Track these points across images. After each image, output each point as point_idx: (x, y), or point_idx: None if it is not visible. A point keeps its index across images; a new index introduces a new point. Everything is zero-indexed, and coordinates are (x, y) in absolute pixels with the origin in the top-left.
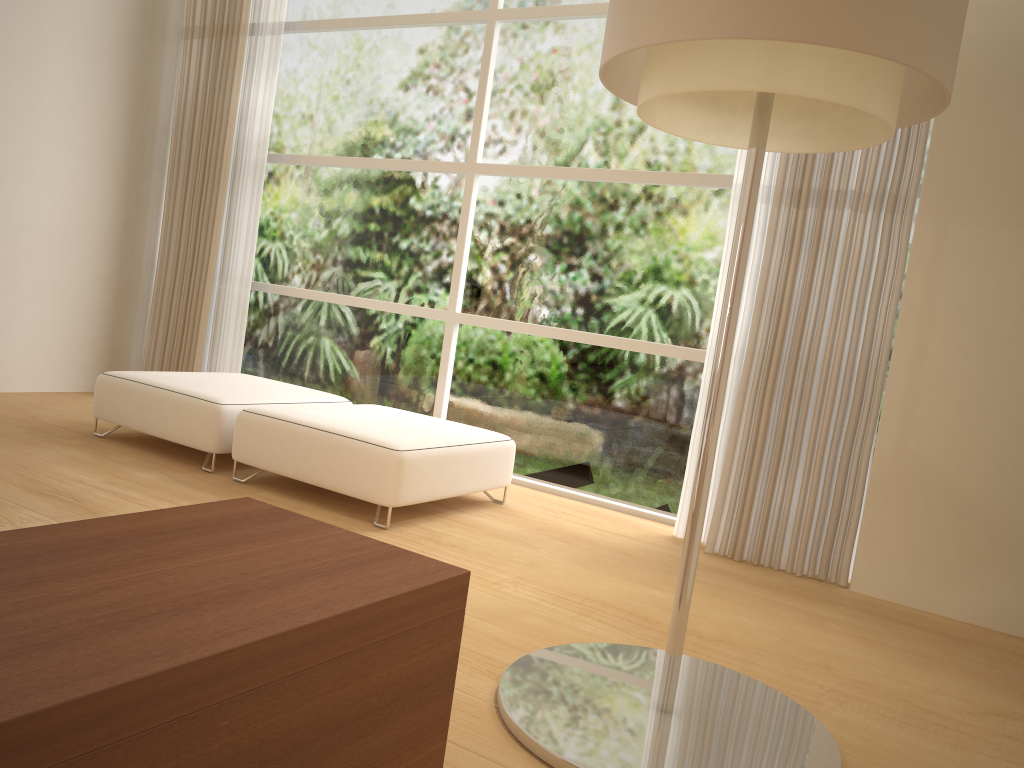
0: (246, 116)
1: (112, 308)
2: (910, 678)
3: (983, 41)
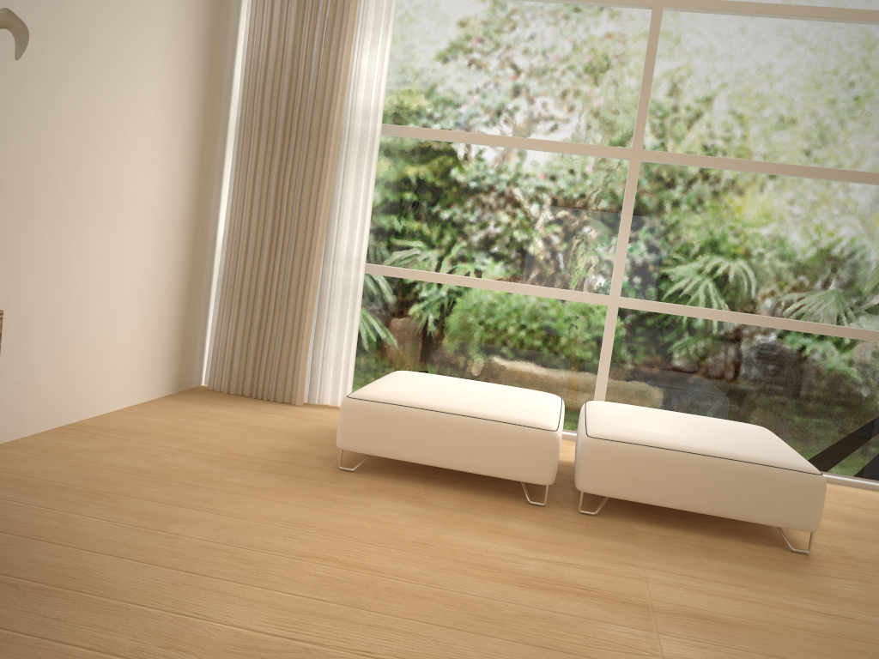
0: (350, 81)
1: (186, 296)
2: None
3: None
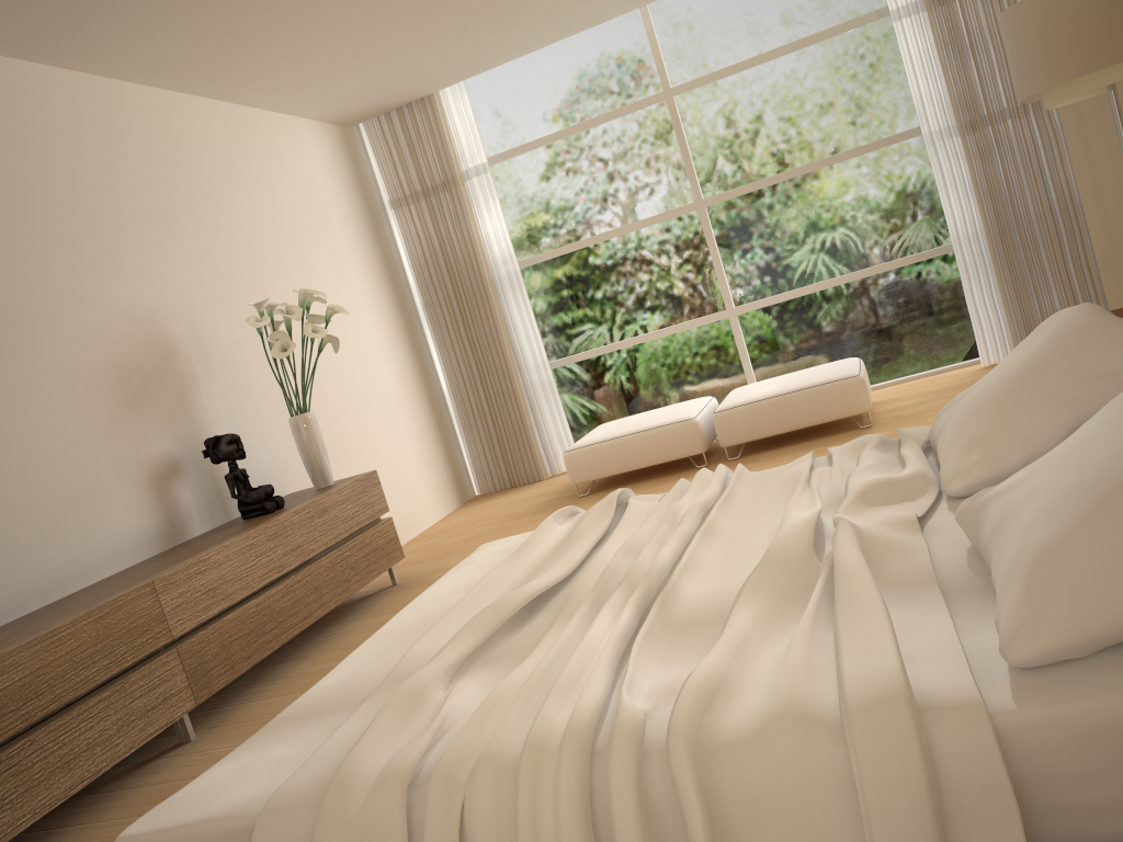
0: (485, 244)
1: (441, 437)
2: None
3: None
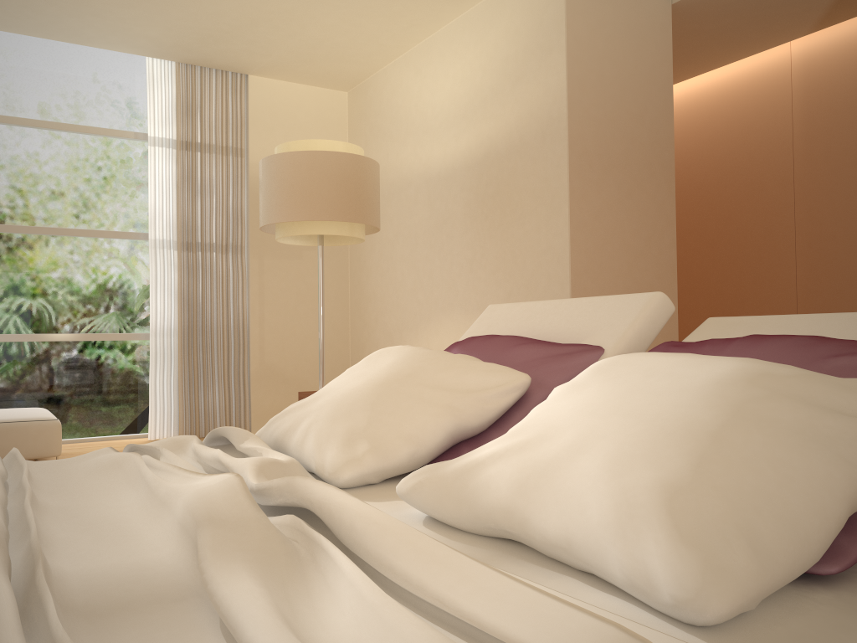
0: None
1: None
2: None
3: None
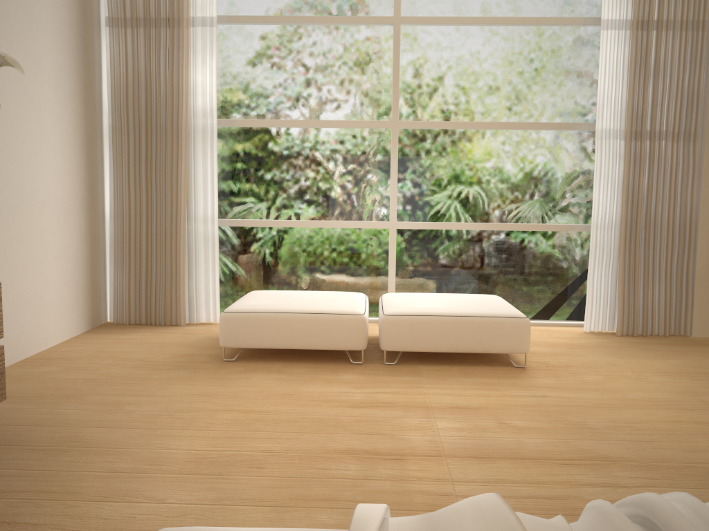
0: (190, 91)
1: (90, 258)
2: None
3: None
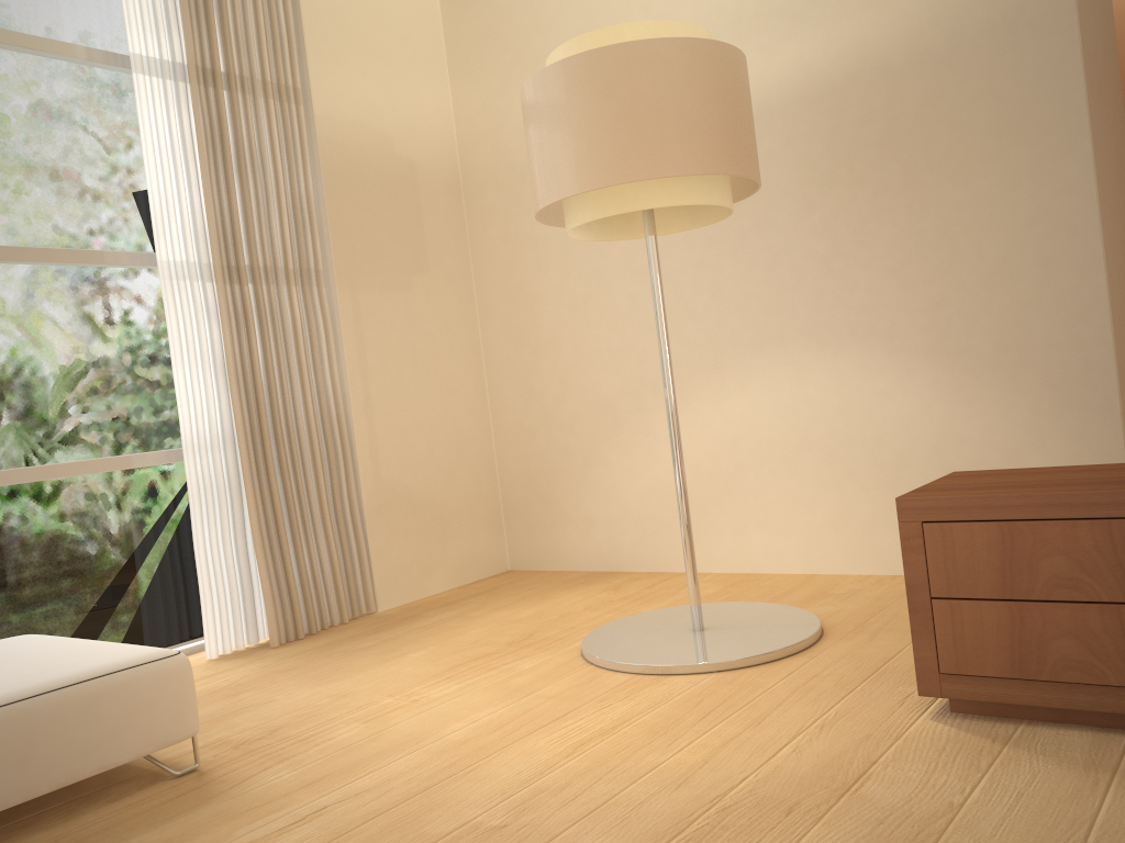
0: None
1: None
2: (570, 600)
3: (340, 145)
